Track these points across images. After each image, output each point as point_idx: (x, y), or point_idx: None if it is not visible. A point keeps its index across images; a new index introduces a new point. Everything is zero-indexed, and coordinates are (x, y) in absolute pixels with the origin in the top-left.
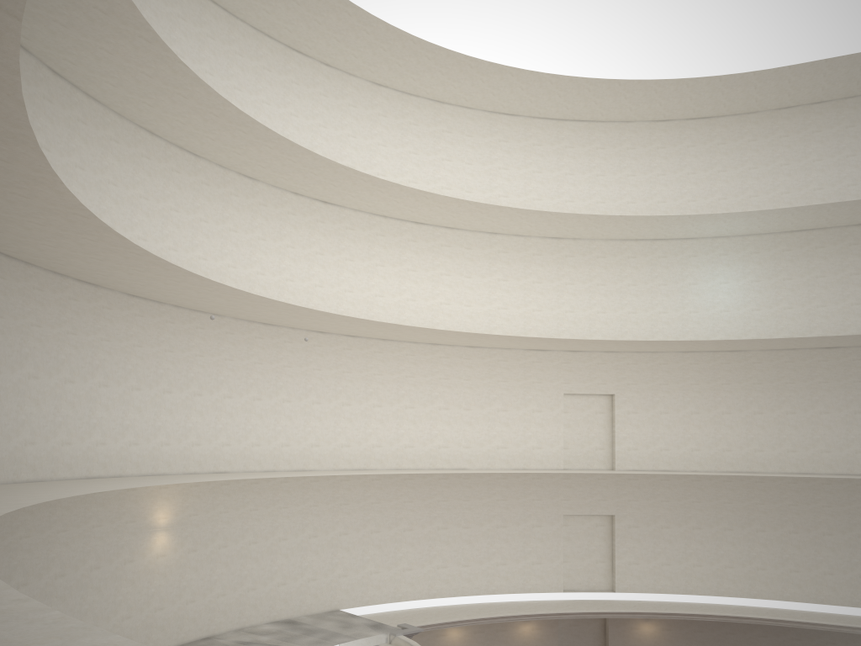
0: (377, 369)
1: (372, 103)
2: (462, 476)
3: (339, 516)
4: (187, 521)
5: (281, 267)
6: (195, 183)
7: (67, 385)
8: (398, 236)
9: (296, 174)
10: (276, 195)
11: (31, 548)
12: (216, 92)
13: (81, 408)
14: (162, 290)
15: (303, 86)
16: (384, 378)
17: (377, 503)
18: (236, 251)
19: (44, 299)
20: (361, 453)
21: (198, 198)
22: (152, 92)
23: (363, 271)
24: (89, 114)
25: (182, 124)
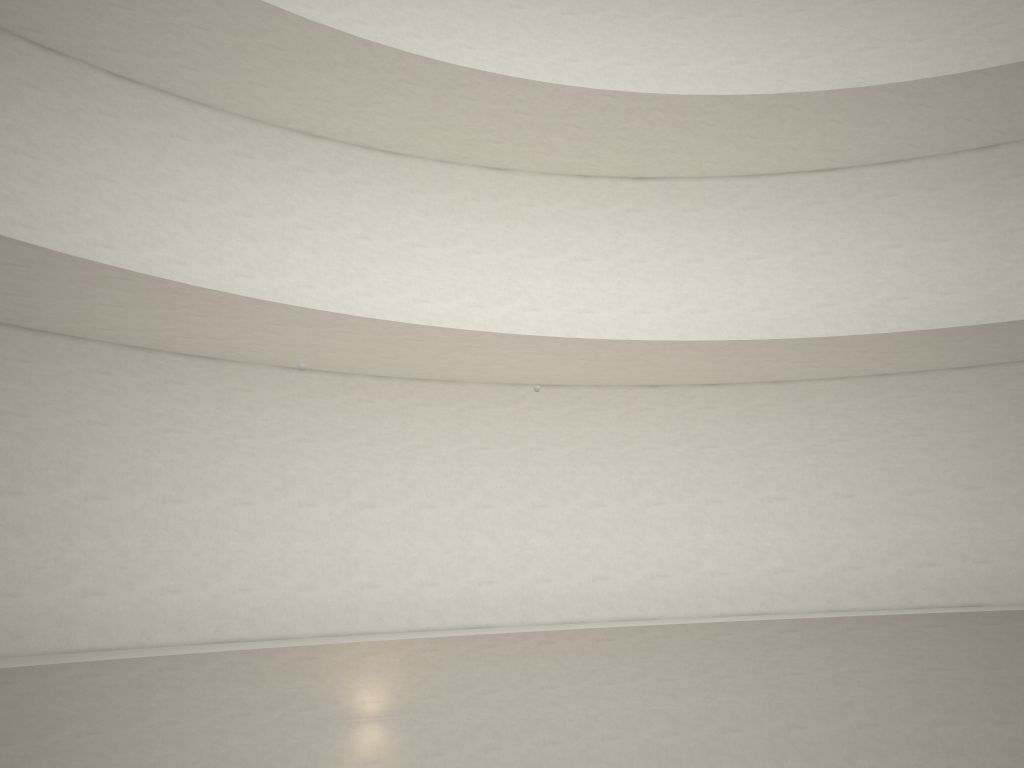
0: (770, 435)
1: (713, 3)
2: (979, 620)
3: (718, 697)
4: (419, 707)
5: (567, 293)
6: (399, 194)
7: (169, 506)
8: (787, 202)
9: (551, 138)
10: (548, 186)
11: (104, 749)
12: (302, 18)
13: (197, 538)
14: (301, 349)
15: (582, 14)
16: (785, 448)
17: (796, 674)
18: (482, 281)
19: (115, 385)
20: (751, 585)
21: (407, 215)
22: (238, 58)
23: (724, 273)
24: (193, 126)
25: (329, 104)
